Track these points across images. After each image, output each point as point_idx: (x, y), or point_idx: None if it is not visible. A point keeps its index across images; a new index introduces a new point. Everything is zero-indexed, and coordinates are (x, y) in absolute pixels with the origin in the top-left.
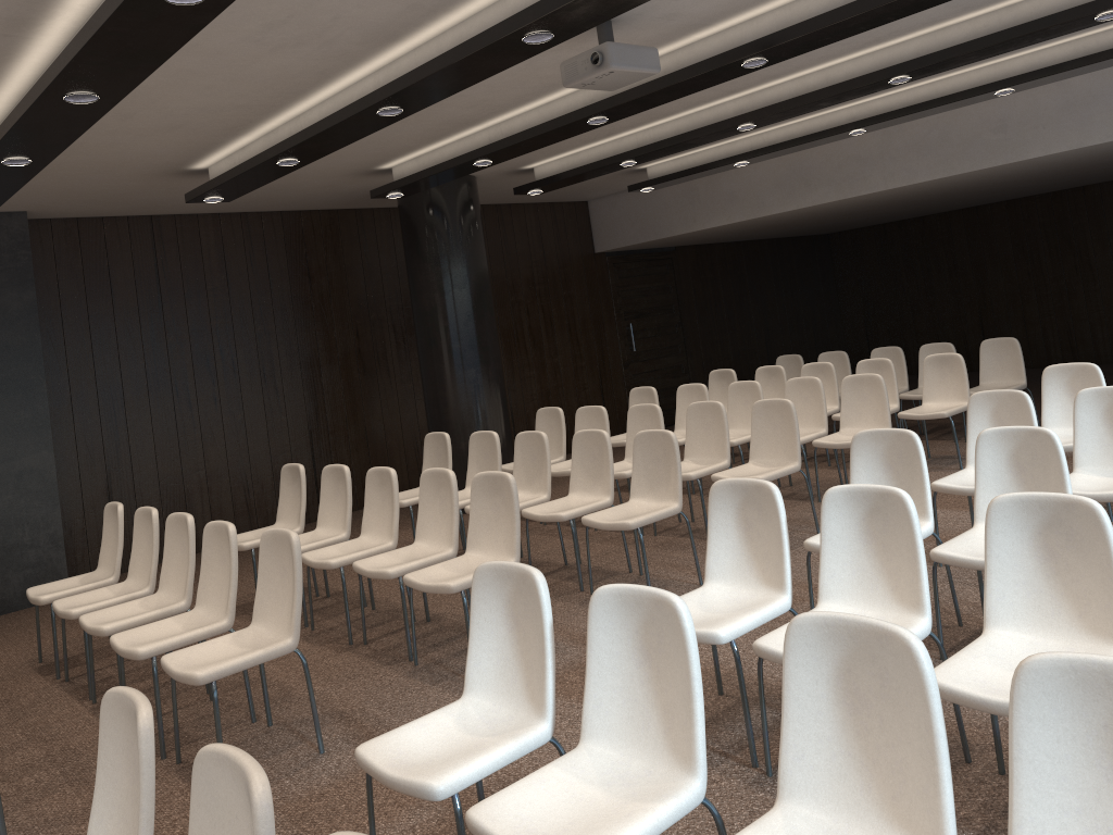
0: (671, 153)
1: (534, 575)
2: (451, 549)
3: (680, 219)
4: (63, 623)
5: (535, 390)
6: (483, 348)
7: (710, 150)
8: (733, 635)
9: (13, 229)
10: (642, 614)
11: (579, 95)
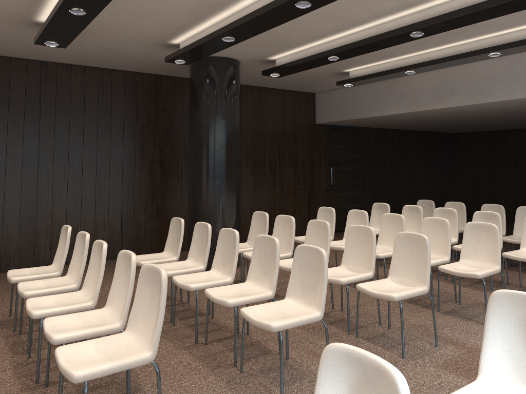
0: (362, 53)
1: None
2: (119, 323)
3: (368, 108)
4: None
5: (267, 199)
6: (227, 167)
7: (390, 62)
8: None
9: None
10: None
11: None
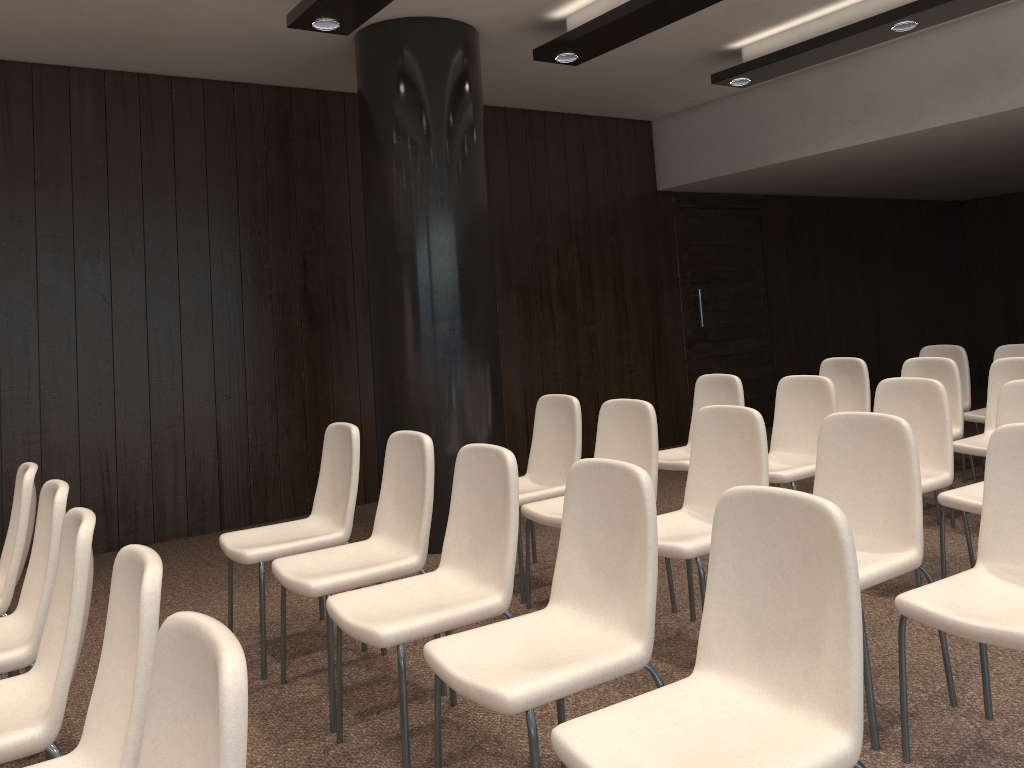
0: None
1: None
2: None
3: (783, 139)
4: None
5: (560, 368)
6: (464, 291)
7: (850, 9)
8: None
9: None
10: None
11: None
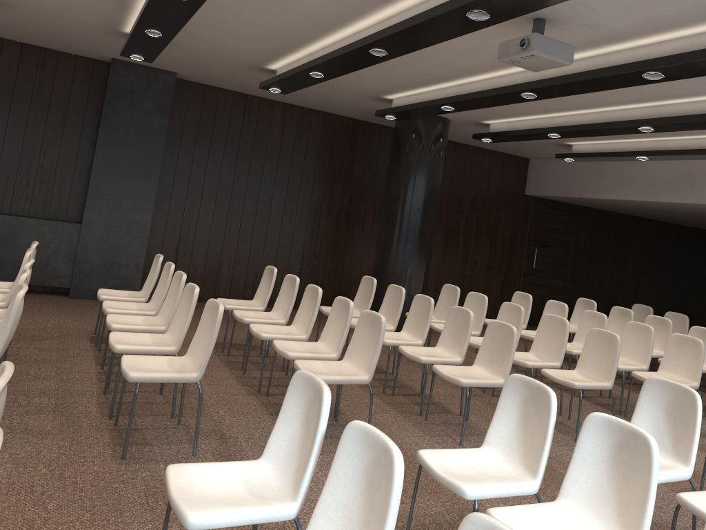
0: (586, 136)
1: (323, 392)
2: (335, 354)
3: (590, 187)
4: (106, 315)
5: (456, 272)
6: (421, 233)
7: (621, 143)
8: (477, 496)
9: (166, 81)
10: (374, 455)
11: (521, 75)
